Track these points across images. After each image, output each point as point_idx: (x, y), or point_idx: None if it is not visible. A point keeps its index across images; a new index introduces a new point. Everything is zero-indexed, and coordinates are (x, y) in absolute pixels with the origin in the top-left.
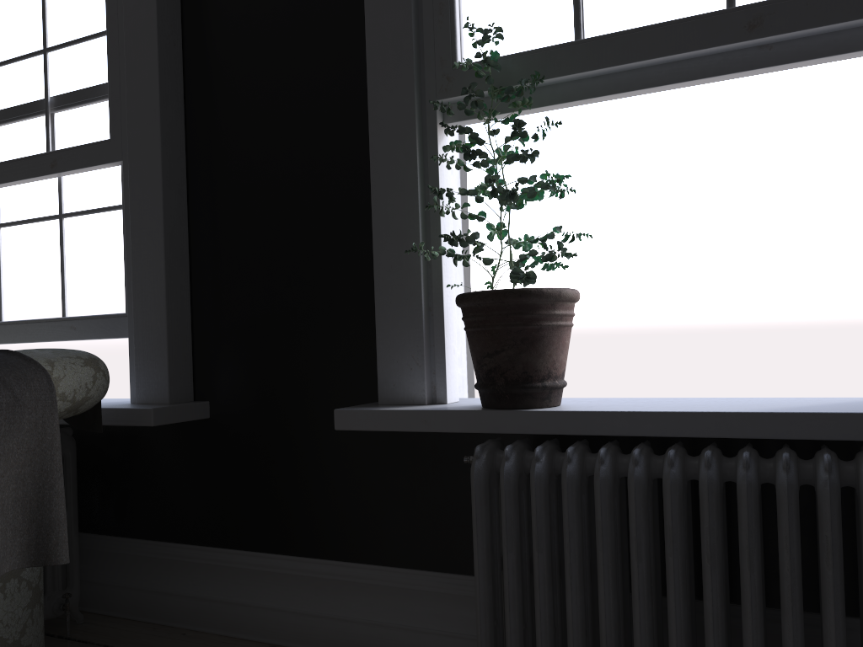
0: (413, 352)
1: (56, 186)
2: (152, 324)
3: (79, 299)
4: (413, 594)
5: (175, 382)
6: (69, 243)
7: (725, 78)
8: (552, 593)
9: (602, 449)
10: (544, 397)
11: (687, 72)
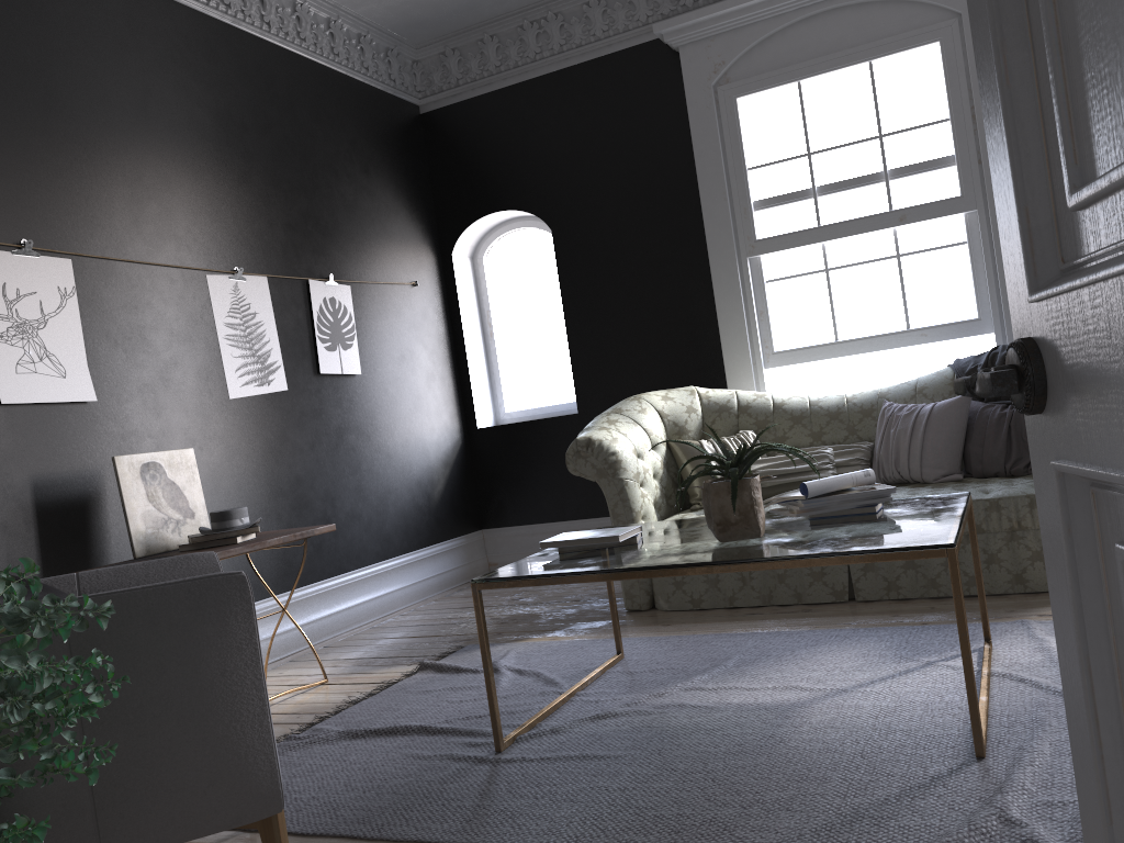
0: None
1: (890, 234)
2: None
3: (923, 314)
4: None
5: None
6: (908, 274)
7: None
8: None
9: None
10: None
11: None
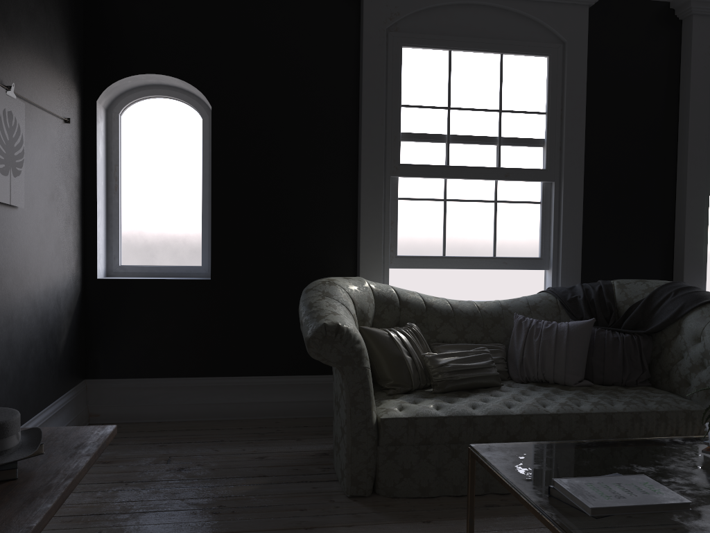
0: (698, 283)
1: (492, 184)
2: (572, 265)
3: (505, 247)
4: None
5: None
6: (500, 216)
7: None
8: None
9: None
10: None
11: None
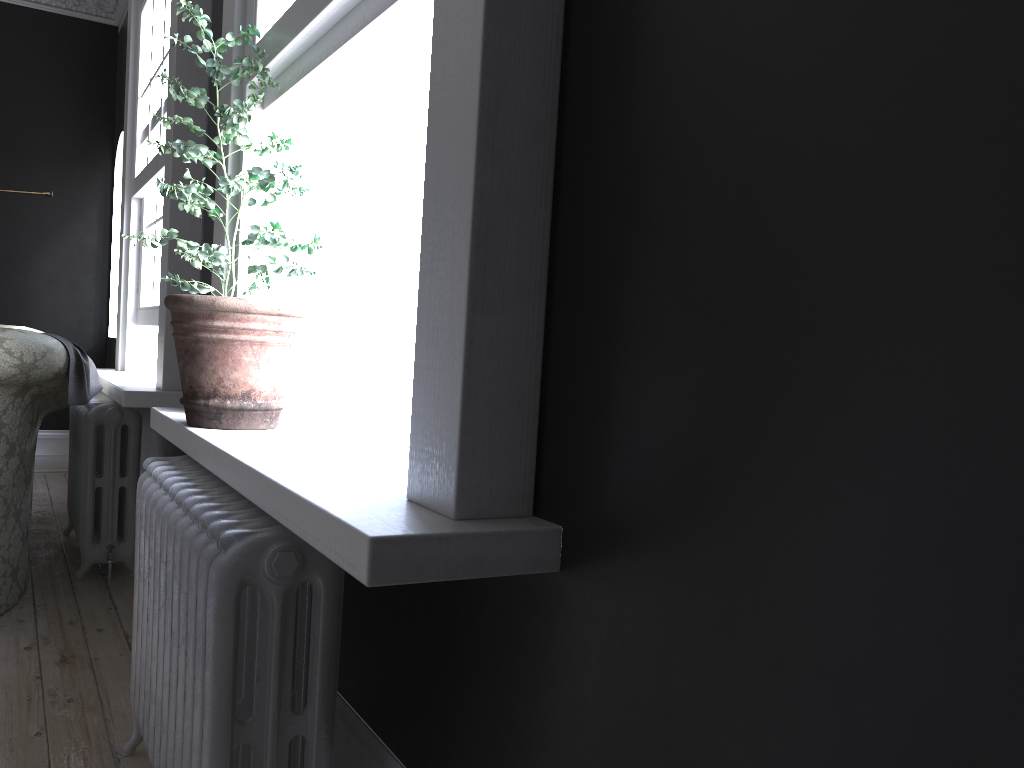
0: None
1: None
2: (162, 315)
3: None
4: None
5: (172, 370)
6: None
7: (379, 31)
8: None
9: (173, 477)
10: (211, 416)
11: (349, 28)
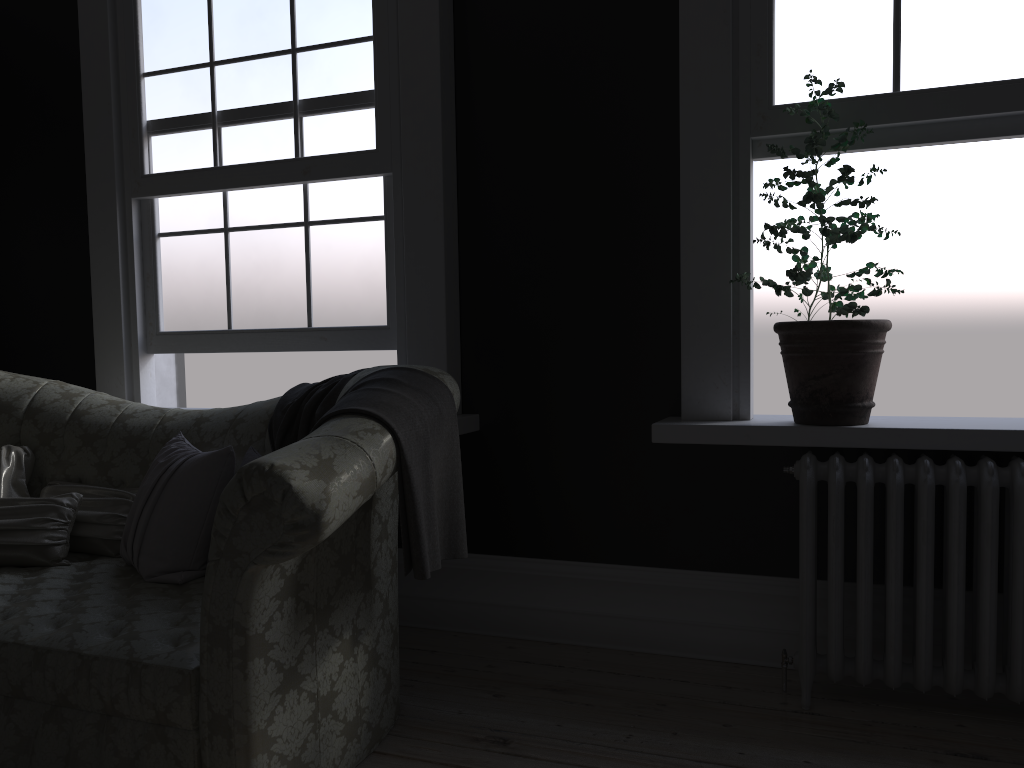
0: (720, 372)
1: (300, 192)
2: (429, 338)
3: (328, 309)
4: (700, 593)
5: None
6: (316, 251)
7: None
8: (872, 583)
9: (927, 461)
10: (861, 415)
11: (998, 128)
